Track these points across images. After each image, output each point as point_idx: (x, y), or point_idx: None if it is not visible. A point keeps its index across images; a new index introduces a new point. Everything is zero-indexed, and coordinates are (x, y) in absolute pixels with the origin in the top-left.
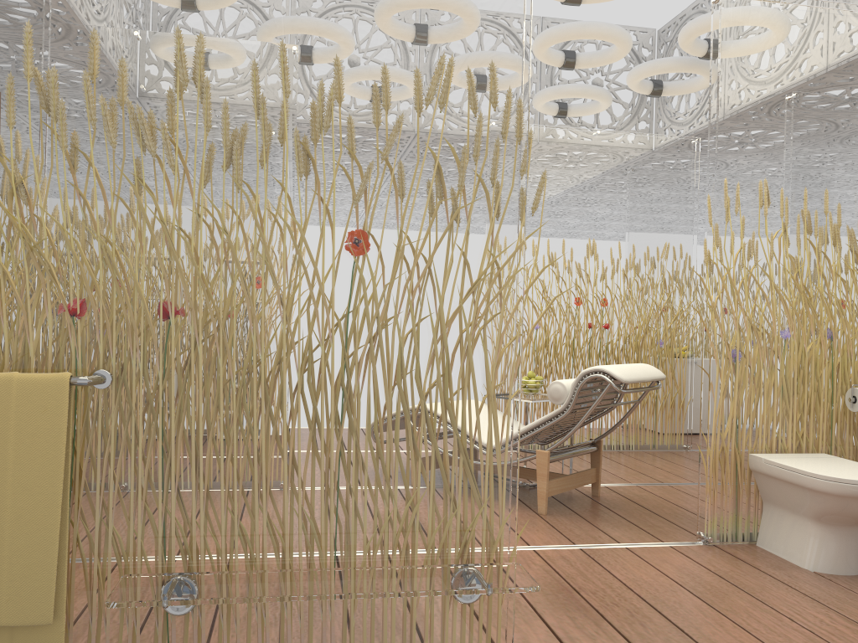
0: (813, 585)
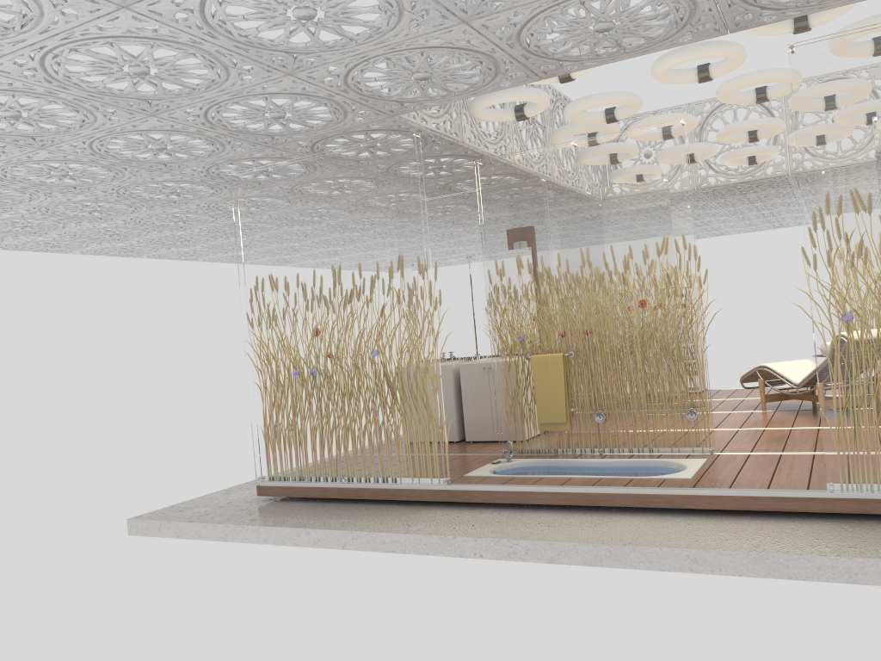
0: None
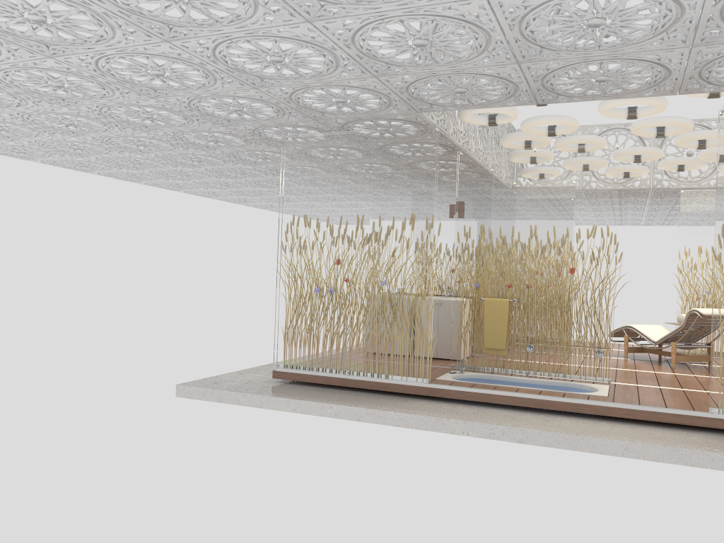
0: None
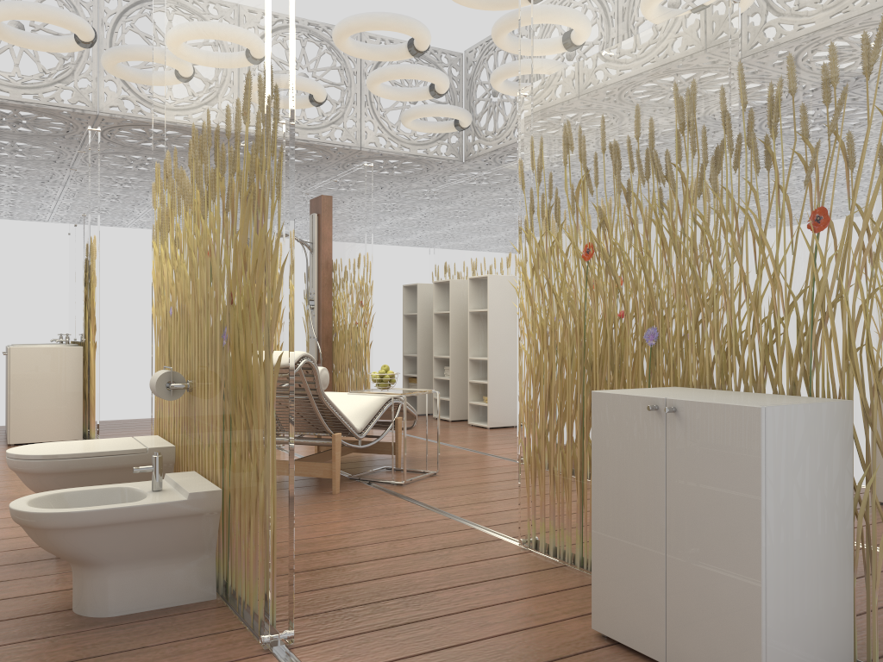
0: (26, 541)
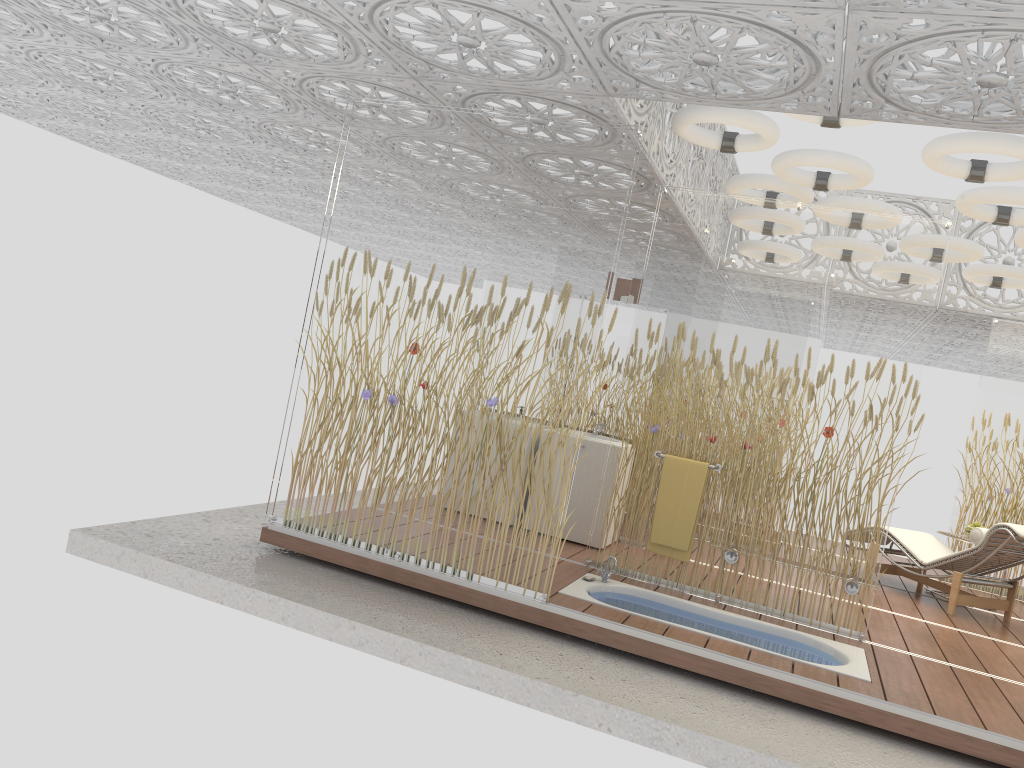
0: None
